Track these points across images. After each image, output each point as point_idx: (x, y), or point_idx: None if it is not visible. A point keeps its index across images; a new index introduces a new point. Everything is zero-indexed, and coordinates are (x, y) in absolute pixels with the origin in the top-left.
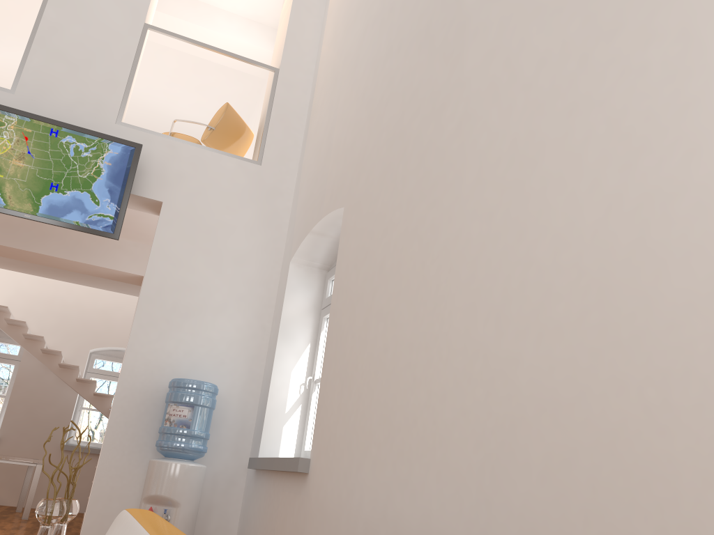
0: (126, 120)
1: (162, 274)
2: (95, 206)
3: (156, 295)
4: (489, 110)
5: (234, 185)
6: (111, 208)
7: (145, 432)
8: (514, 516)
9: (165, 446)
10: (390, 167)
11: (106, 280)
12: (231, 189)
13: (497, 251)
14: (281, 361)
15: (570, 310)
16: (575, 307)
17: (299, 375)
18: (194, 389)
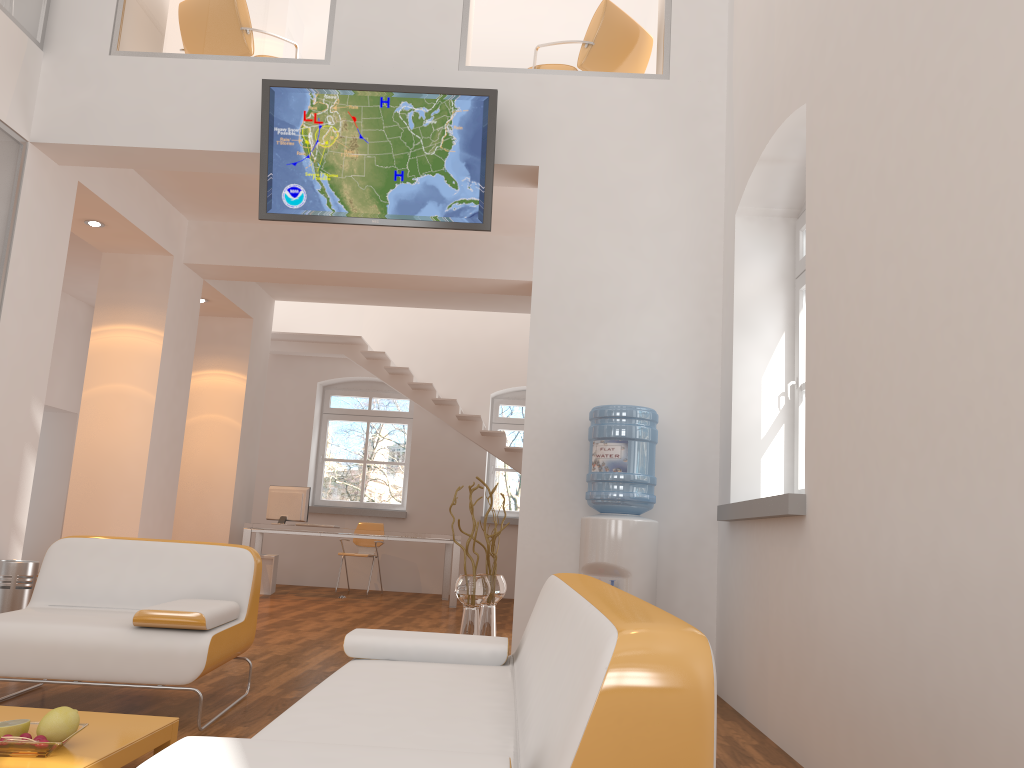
0: (471, 61)
1: (555, 268)
2: (452, 191)
3: (552, 298)
4: None
5: (634, 119)
6: (473, 189)
7: (569, 484)
8: None
9: (598, 499)
10: (875, 9)
11: (492, 298)
12: (630, 127)
13: None
14: (743, 365)
15: None
16: None
17: (774, 381)
18: (623, 418)
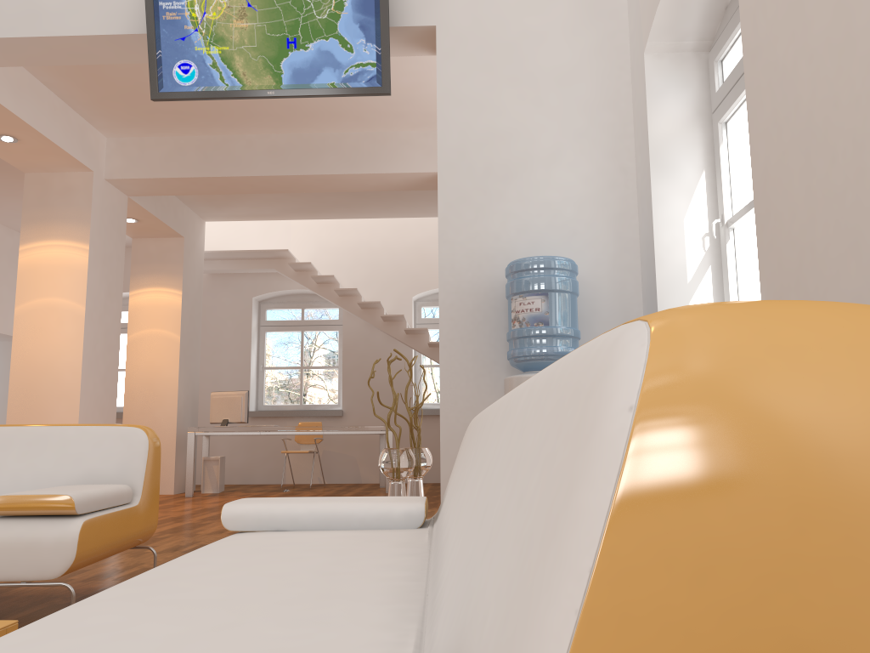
0: None
1: (459, 128)
2: (348, 55)
3: (459, 159)
4: None
5: None
6: (369, 52)
7: (490, 347)
8: None
9: (520, 356)
10: None
11: (406, 203)
12: None
13: None
14: (663, 208)
15: None
16: None
17: (697, 222)
18: (542, 270)
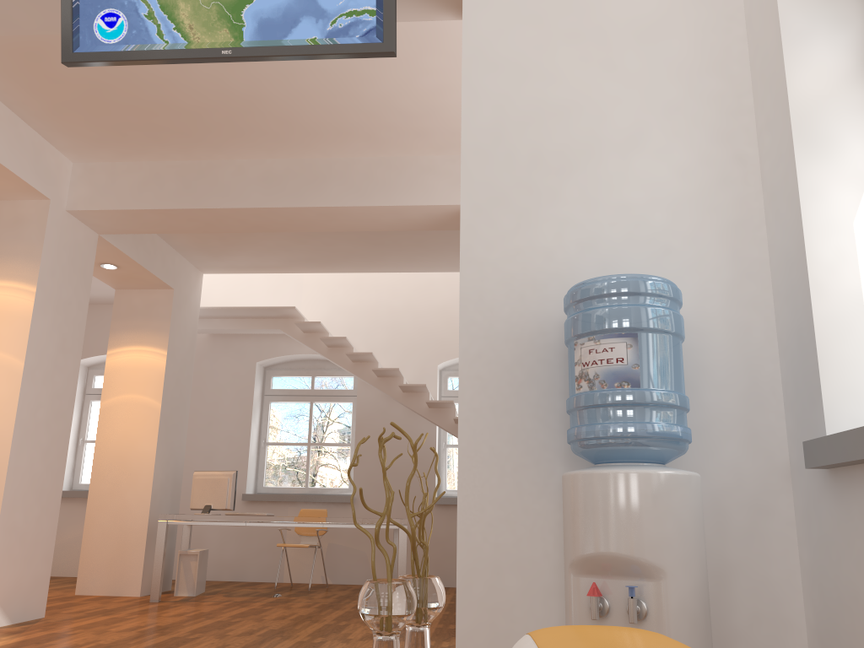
0: None
1: (494, 101)
2: None
3: (493, 144)
4: None
5: None
6: None
7: (537, 423)
8: None
9: (592, 438)
10: None
11: (431, 253)
12: None
13: None
14: (819, 204)
15: None
16: None
17: None
18: (626, 296)
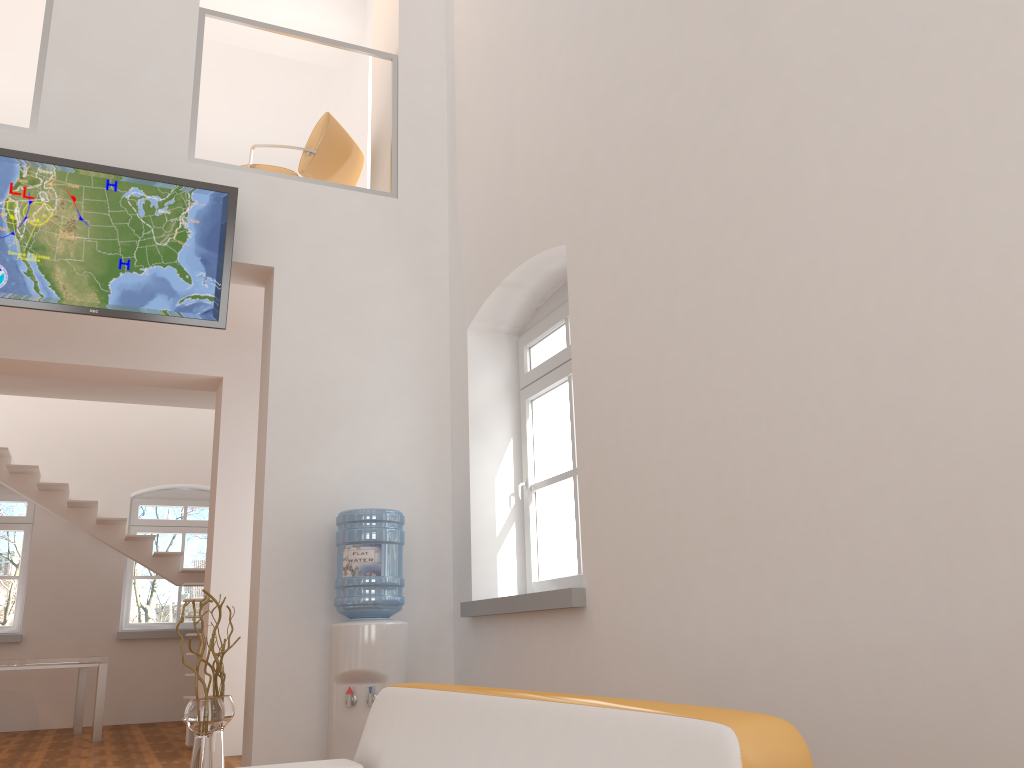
0: (201, 154)
1: (292, 370)
2: (186, 285)
3: (290, 400)
4: (837, 93)
5: (367, 231)
6: (208, 285)
7: (311, 591)
8: (999, 603)
9: (352, 604)
10: (652, 182)
11: (149, 390)
12: (363, 238)
13: (894, 279)
14: (479, 468)
15: None
16: None
17: (505, 482)
18: (376, 522)
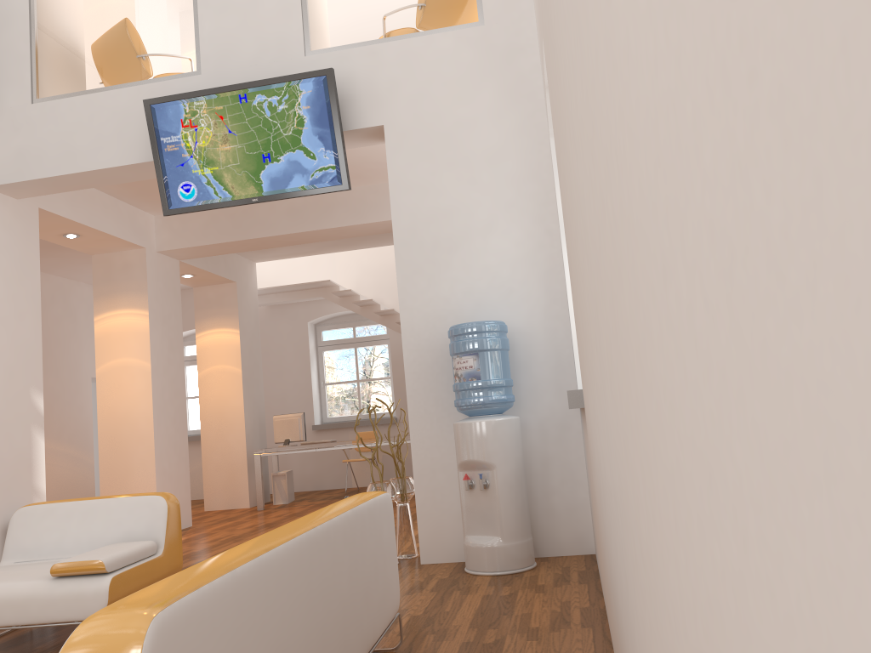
0: (315, 46)
1: (409, 211)
2: (312, 162)
3: (411, 237)
4: None
5: (459, 67)
6: (328, 157)
7: (448, 394)
8: (614, 453)
9: (461, 406)
10: None
11: None
12: (456, 74)
13: (560, 22)
14: None
15: (579, 85)
16: (579, 77)
17: None
18: (472, 334)
